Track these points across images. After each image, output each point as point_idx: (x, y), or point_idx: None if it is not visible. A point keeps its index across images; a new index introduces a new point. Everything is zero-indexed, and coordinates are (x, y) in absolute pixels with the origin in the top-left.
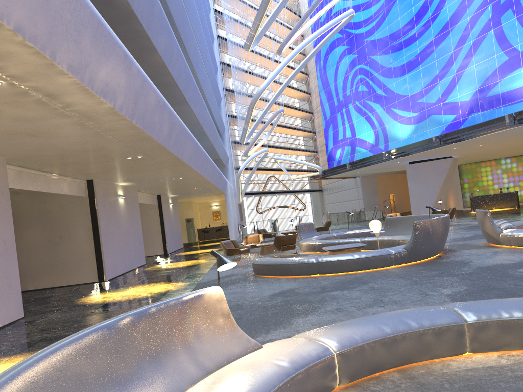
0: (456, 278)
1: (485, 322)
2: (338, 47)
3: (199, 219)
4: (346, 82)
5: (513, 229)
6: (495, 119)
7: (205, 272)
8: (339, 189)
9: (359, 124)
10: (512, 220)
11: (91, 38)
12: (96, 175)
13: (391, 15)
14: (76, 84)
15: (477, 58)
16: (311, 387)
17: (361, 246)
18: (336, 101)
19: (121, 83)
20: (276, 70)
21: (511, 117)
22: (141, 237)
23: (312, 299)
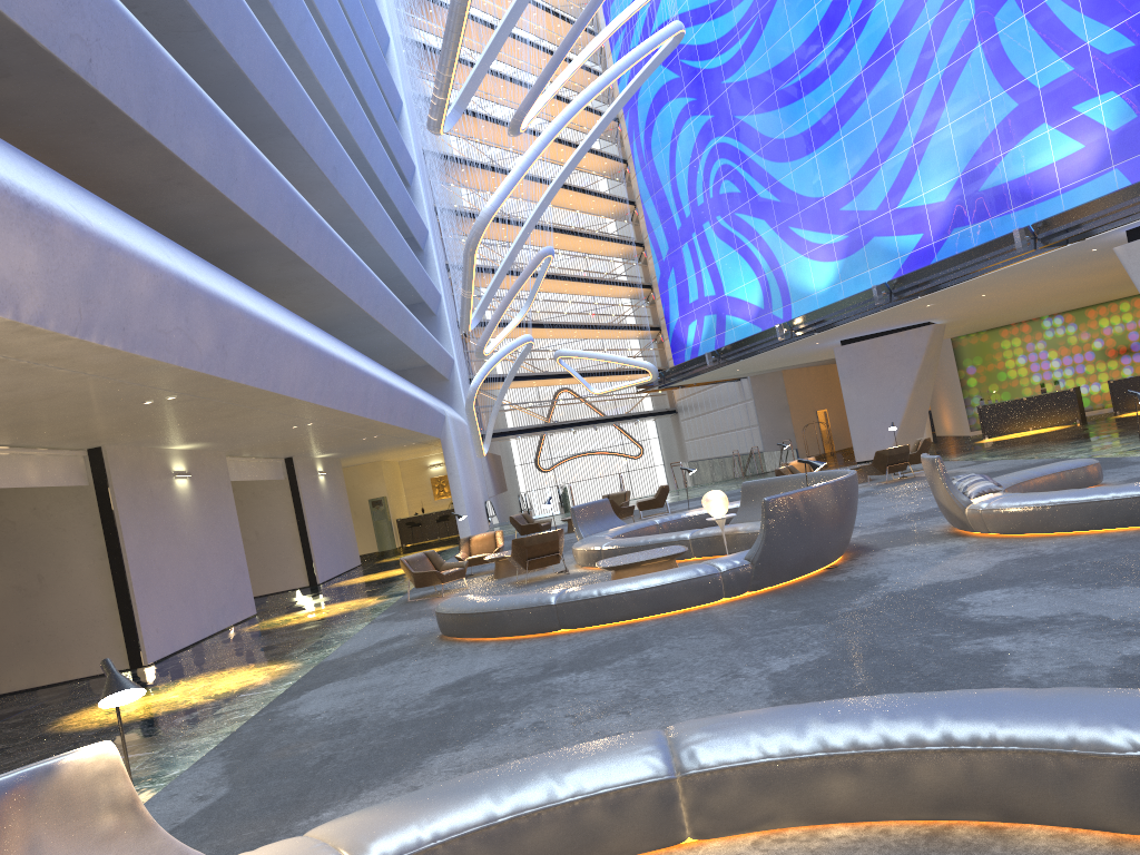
0: (824, 628)
1: (718, 771)
2: (672, 101)
3: (403, 497)
4: (694, 176)
5: (992, 496)
6: (996, 241)
7: (354, 633)
8: (710, 407)
9: (729, 266)
10: (1045, 459)
11: None
12: (103, 438)
13: (774, 25)
14: None
15: (954, 108)
16: None
17: (674, 555)
18: (678, 218)
19: (28, 266)
20: (516, 167)
21: (1027, 233)
22: (241, 557)
23: (506, 700)
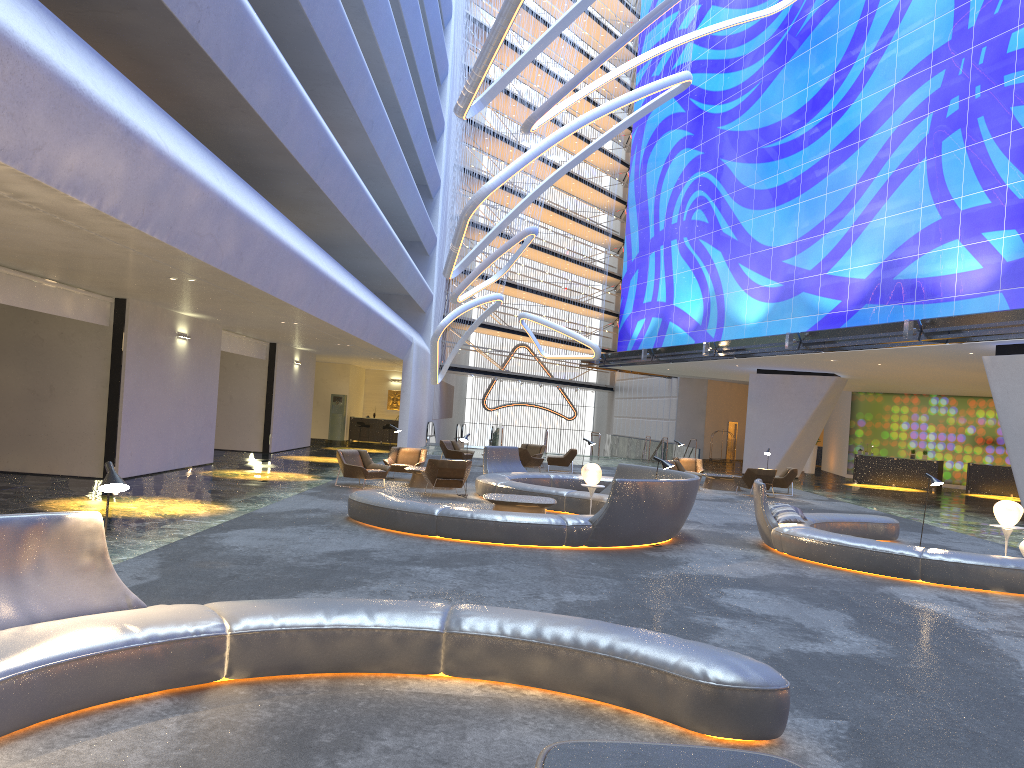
0: (618, 583)
1: (470, 635)
2: (674, 131)
3: (361, 399)
4: (675, 198)
5: (794, 525)
6: (891, 324)
7: (284, 498)
8: (641, 394)
9: (683, 282)
10: (879, 511)
11: (48, 110)
12: (130, 293)
13: (771, 93)
14: (17, 173)
15: (892, 205)
16: (168, 667)
17: (544, 504)
18: (653, 229)
19: (117, 173)
20: (521, 158)
21: (916, 326)
22: (212, 414)
23: (373, 571)
